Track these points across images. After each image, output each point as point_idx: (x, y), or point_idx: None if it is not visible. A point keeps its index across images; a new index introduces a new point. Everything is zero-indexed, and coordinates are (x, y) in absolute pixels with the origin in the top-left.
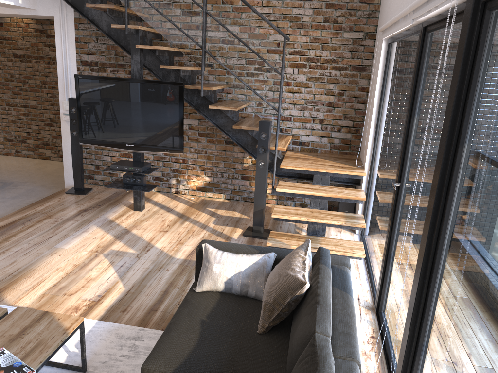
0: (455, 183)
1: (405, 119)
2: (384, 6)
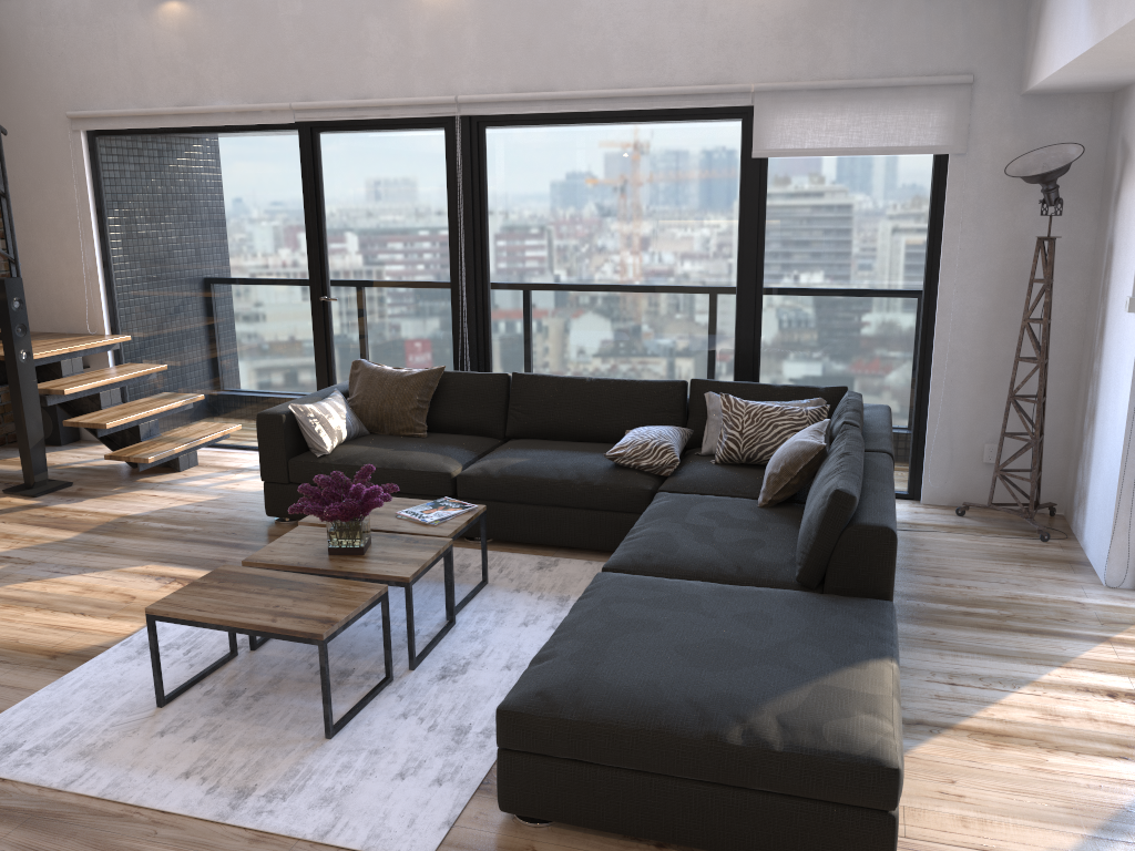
0: (488, 250)
1: (305, 227)
2: (40, 76)
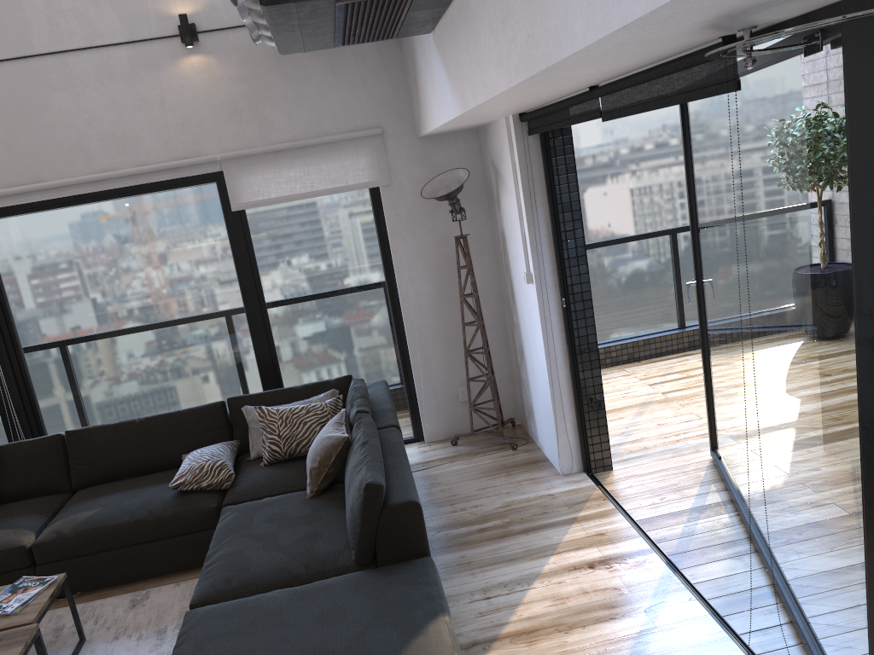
0: (15, 326)
1: None
2: None
